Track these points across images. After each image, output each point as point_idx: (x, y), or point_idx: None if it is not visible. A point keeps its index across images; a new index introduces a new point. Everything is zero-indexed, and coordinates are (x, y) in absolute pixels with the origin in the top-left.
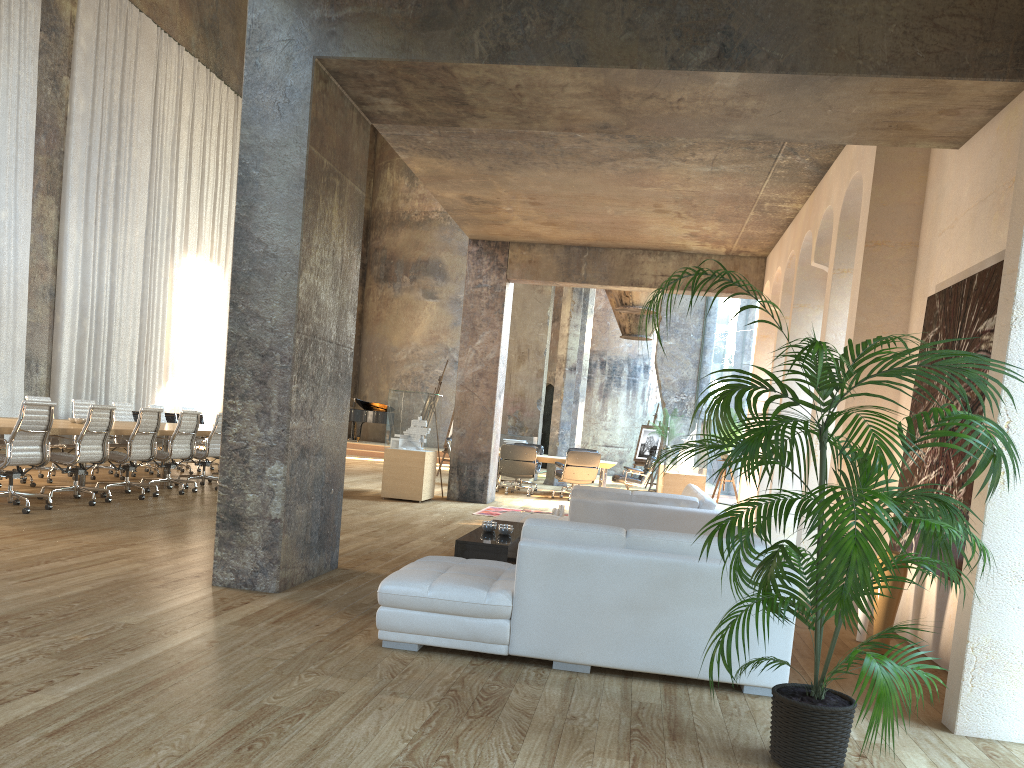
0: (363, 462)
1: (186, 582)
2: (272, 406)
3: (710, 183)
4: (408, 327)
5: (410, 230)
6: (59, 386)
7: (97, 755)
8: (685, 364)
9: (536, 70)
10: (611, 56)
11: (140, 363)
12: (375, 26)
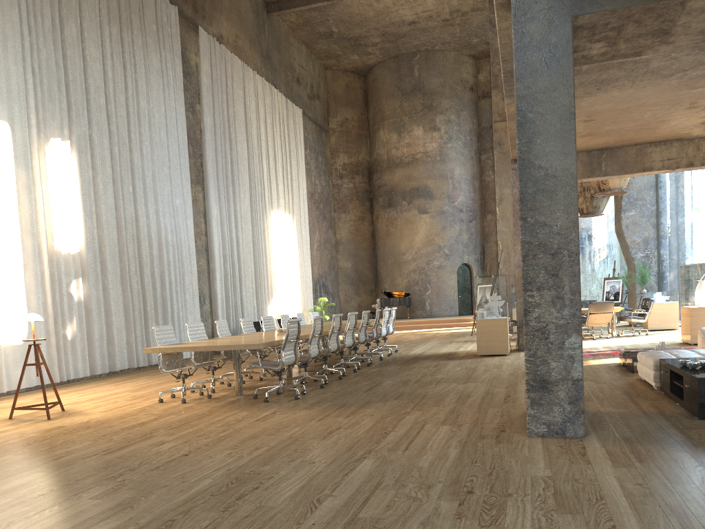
0: (406, 334)
1: (506, 436)
2: (565, 292)
3: None
4: (410, 236)
5: (403, 169)
6: (218, 311)
7: None
8: (645, 227)
9: None
10: None
11: (257, 288)
12: None
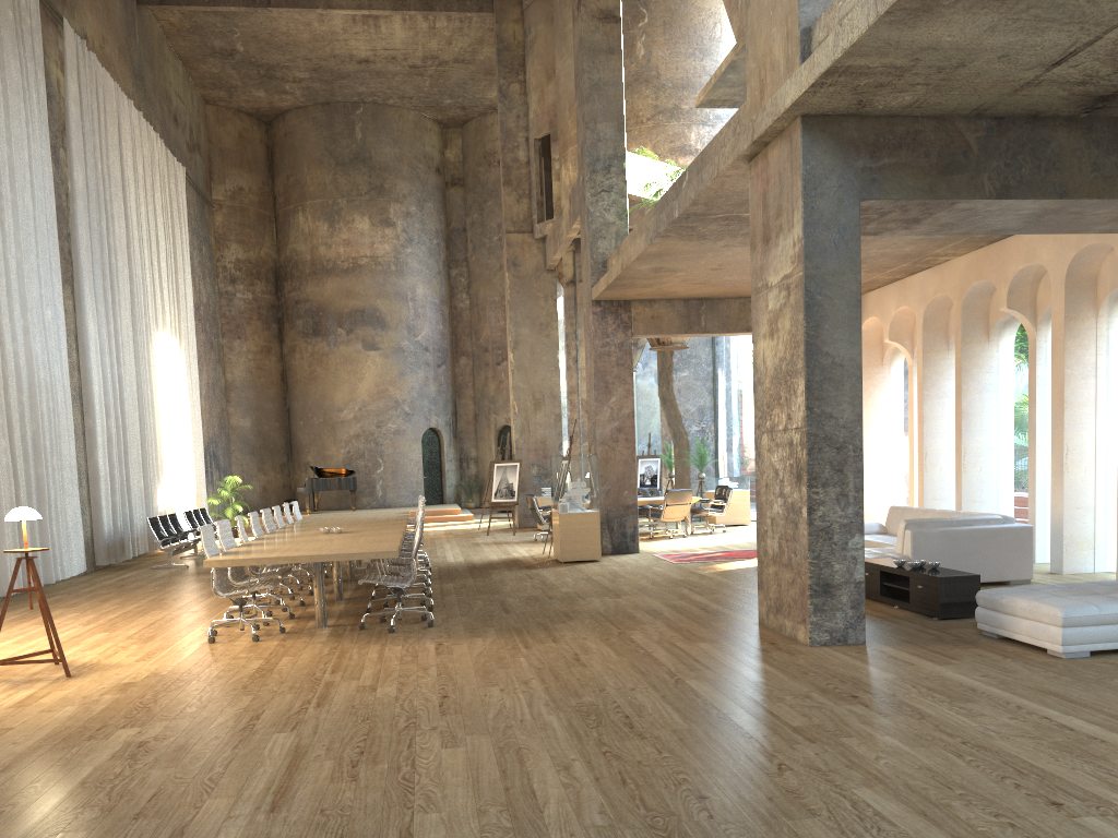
0: None
1: (788, 648)
2: (849, 489)
3: (905, 246)
4: (351, 383)
5: (338, 278)
6: (101, 498)
7: None
8: (701, 393)
9: (1023, 202)
10: (1083, 190)
11: (144, 460)
12: (907, 173)
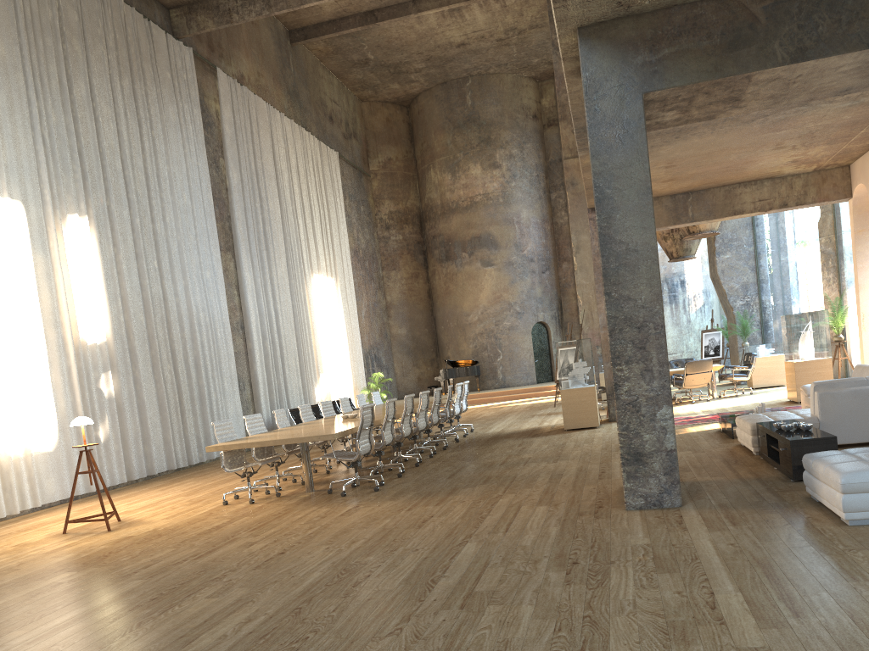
0: (479, 409)
1: (604, 512)
2: (653, 364)
3: (842, 115)
4: (474, 293)
5: (460, 215)
6: (260, 397)
7: (860, 621)
8: (744, 271)
9: (828, 60)
10: None
11: (301, 367)
12: (689, 58)
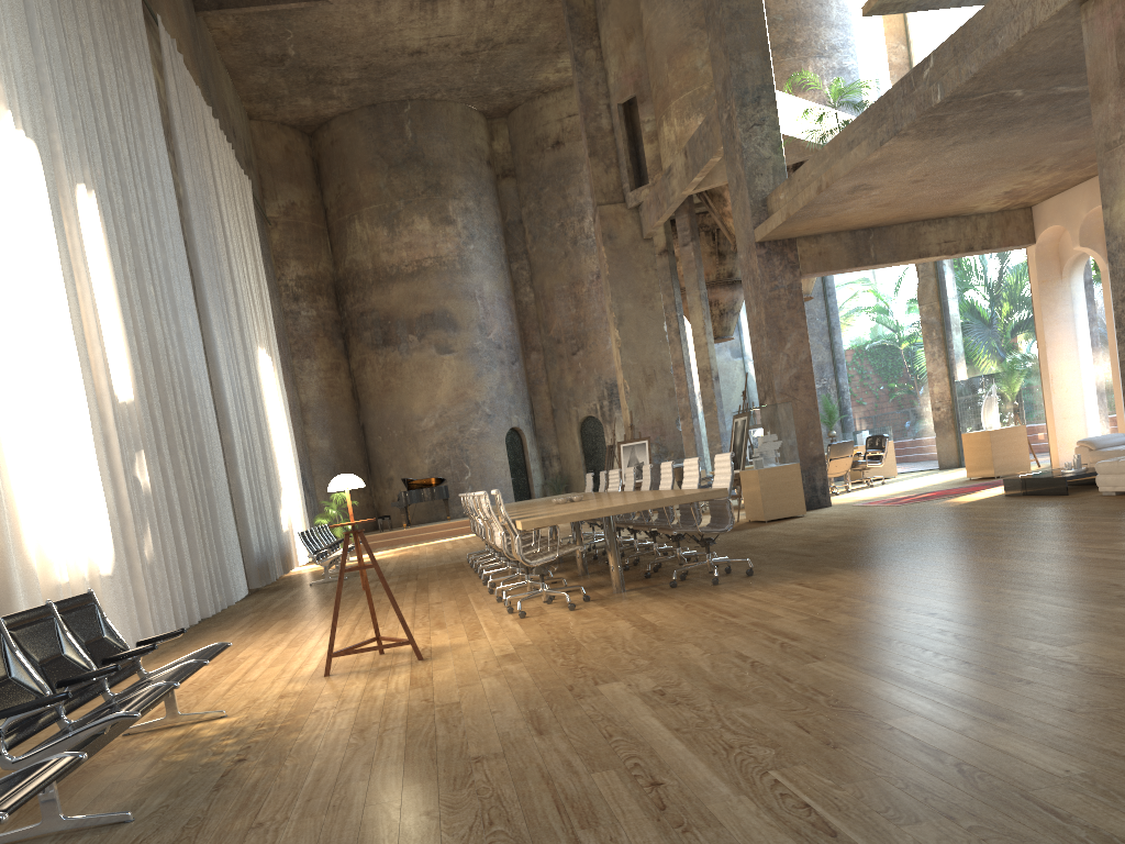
0: None
1: None
2: None
3: None
4: (429, 390)
5: (404, 284)
6: (247, 517)
7: None
8: (818, 349)
9: None
10: None
11: (267, 479)
12: None
